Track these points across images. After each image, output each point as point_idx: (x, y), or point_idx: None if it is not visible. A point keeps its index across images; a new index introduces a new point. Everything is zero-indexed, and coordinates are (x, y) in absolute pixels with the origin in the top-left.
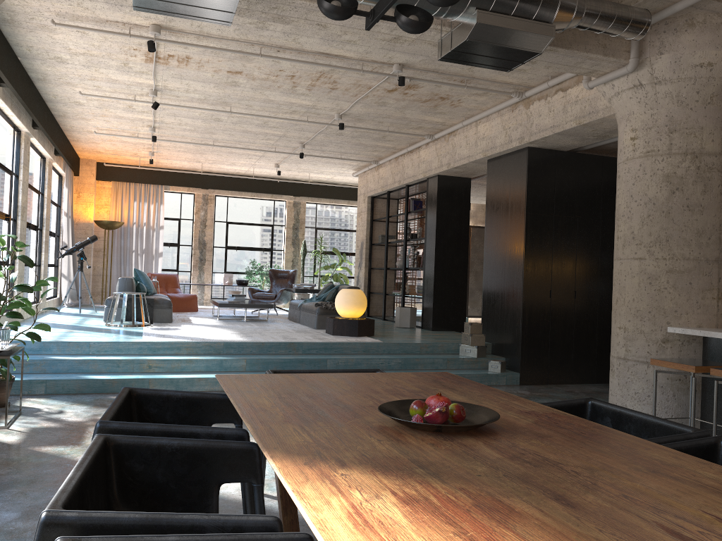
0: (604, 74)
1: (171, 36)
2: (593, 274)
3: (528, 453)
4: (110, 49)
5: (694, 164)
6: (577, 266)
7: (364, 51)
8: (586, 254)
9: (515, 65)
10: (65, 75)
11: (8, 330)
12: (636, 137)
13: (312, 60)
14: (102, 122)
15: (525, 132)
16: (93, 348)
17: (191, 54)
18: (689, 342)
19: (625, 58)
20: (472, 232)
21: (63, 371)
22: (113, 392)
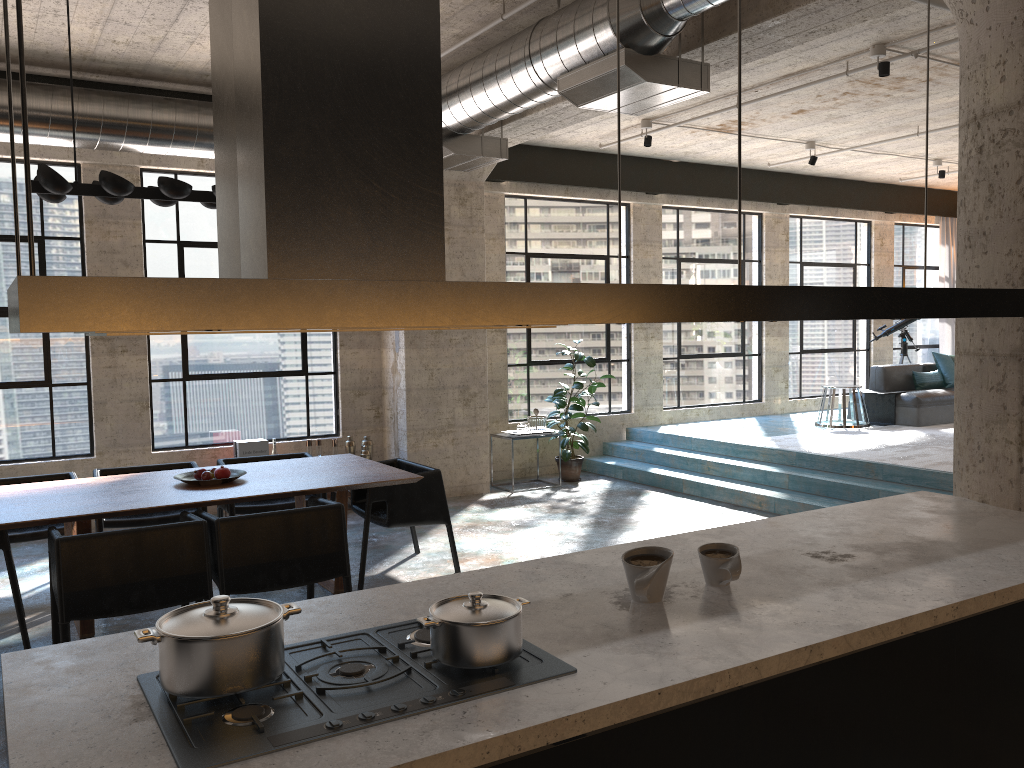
0: None
1: (675, 119)
2: None
3: (145, 491)
4: (684, 138)
5: (976, 143)
6: None
7: (804, 58)
8: None
9: (682, 90)
10: (728, 157)
11: (538, 419)
12: None
13: (802, 81)
14: (883, 169)
15: None
16: (693, 444)
17: (725, 119)
18: None
19: None
20: None
21: (653, 462)
22: (660, 487)
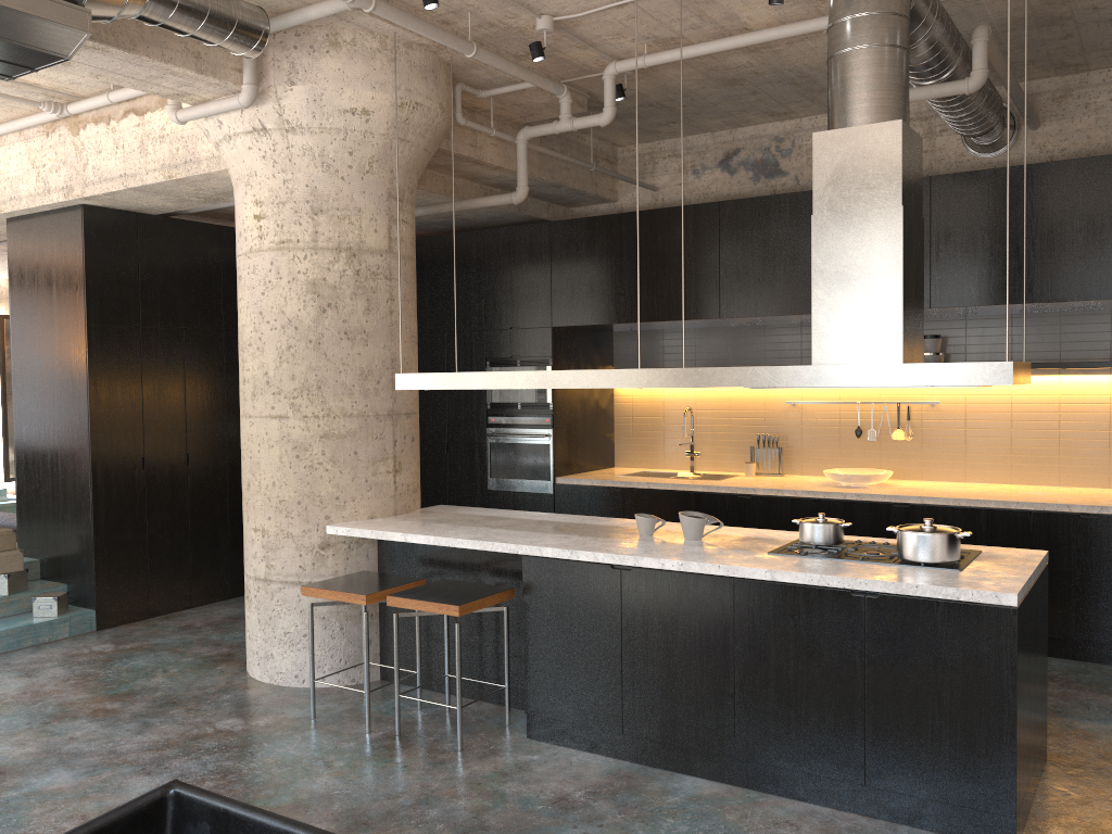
0: (204, 101)
1: None
2: (216, 422)
3: None
4: None
5: (352, 267)
6: (188, 412)
7: None
8: (204, 390)
9: (18, 70)
10: None
11: None
12: (263, 215)
13: None
14: None
15: (75, 177)
16: None
17: None
18: (360, 543)
19: (235, 81)
20: (7, 326)
21: None
22: None
